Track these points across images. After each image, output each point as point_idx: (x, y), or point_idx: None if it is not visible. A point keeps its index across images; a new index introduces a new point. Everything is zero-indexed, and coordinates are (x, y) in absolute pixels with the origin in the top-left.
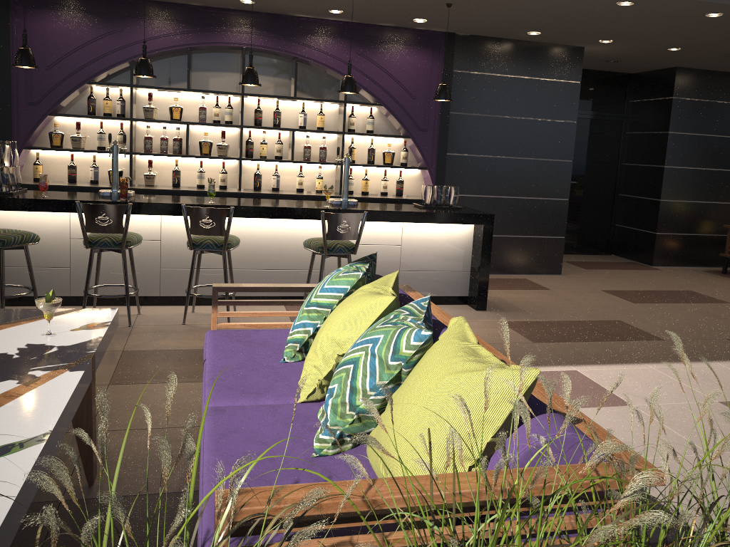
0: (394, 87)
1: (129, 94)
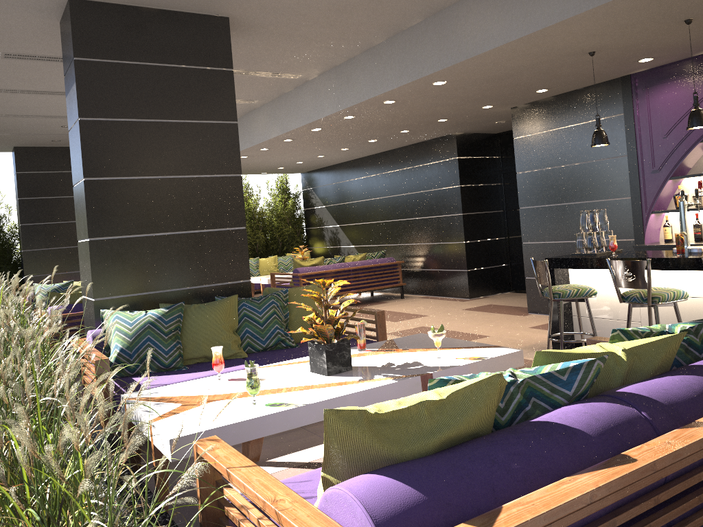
0: None
1: None
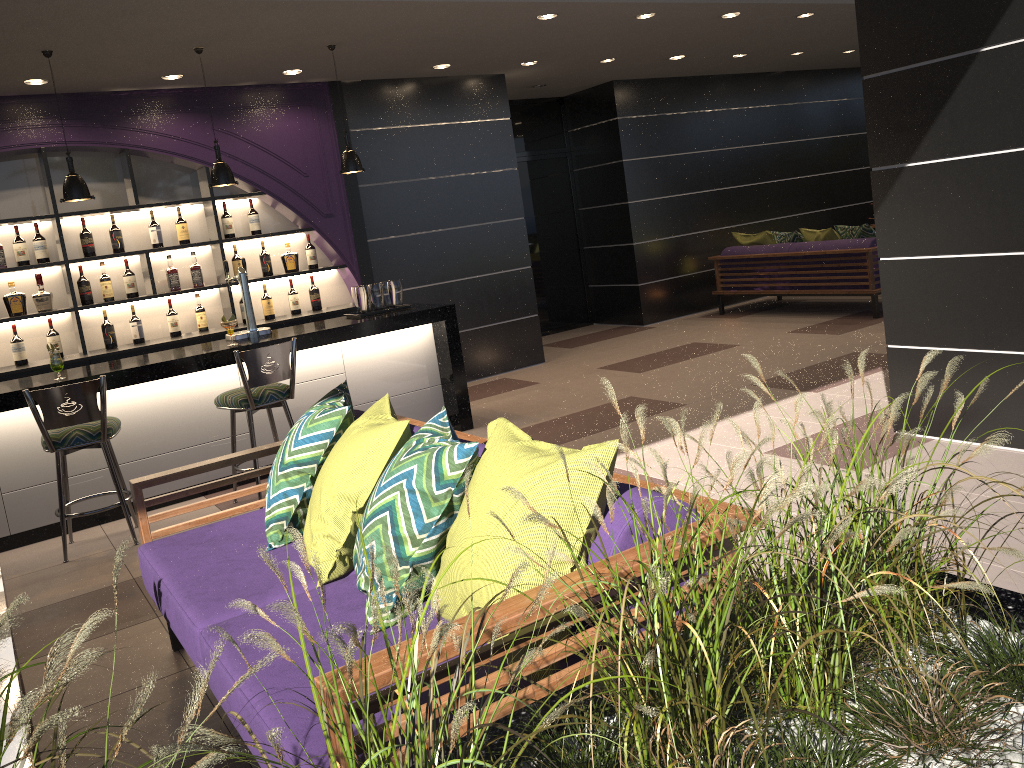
0: (277, 167)
1: None
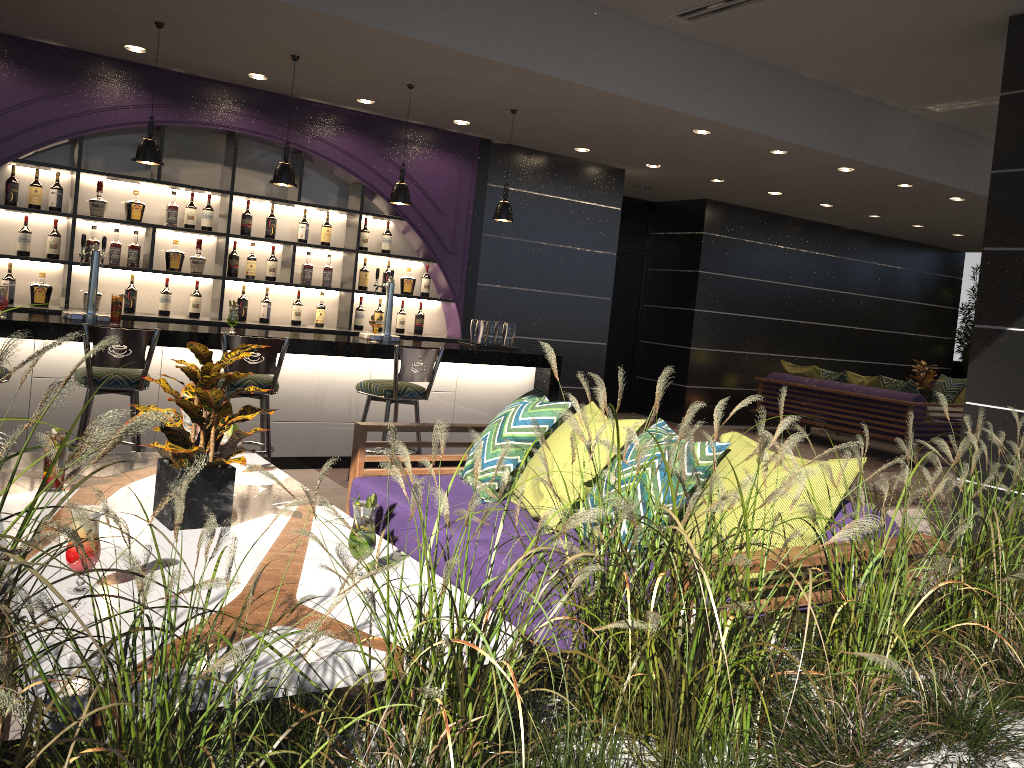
0: (420, 199)
1: (65, 180)
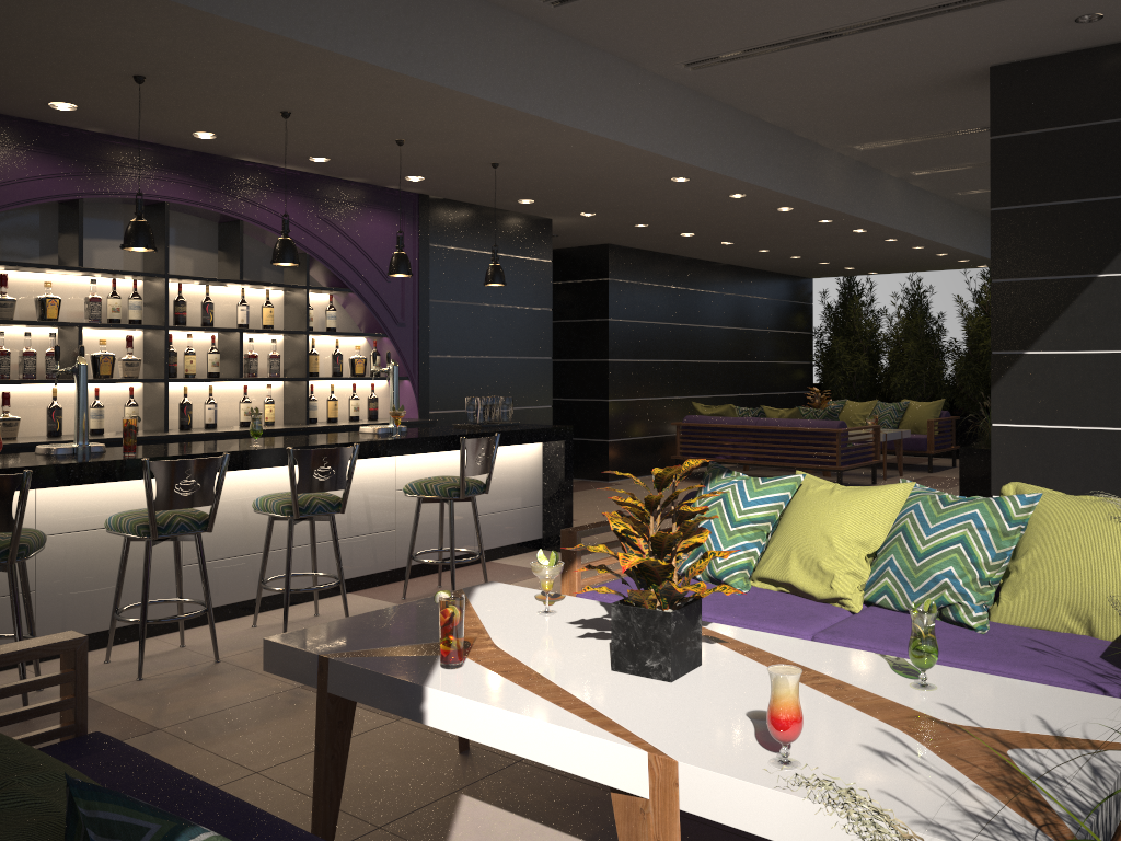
0: (366, 267)
1: None
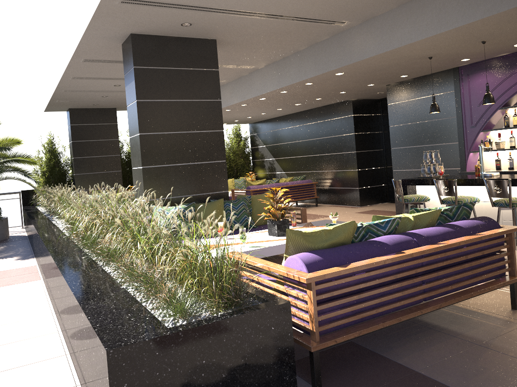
0: None
1: None
